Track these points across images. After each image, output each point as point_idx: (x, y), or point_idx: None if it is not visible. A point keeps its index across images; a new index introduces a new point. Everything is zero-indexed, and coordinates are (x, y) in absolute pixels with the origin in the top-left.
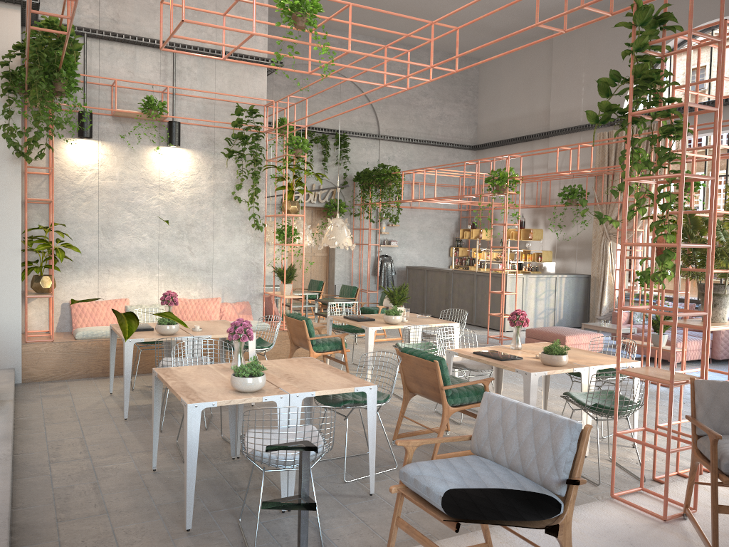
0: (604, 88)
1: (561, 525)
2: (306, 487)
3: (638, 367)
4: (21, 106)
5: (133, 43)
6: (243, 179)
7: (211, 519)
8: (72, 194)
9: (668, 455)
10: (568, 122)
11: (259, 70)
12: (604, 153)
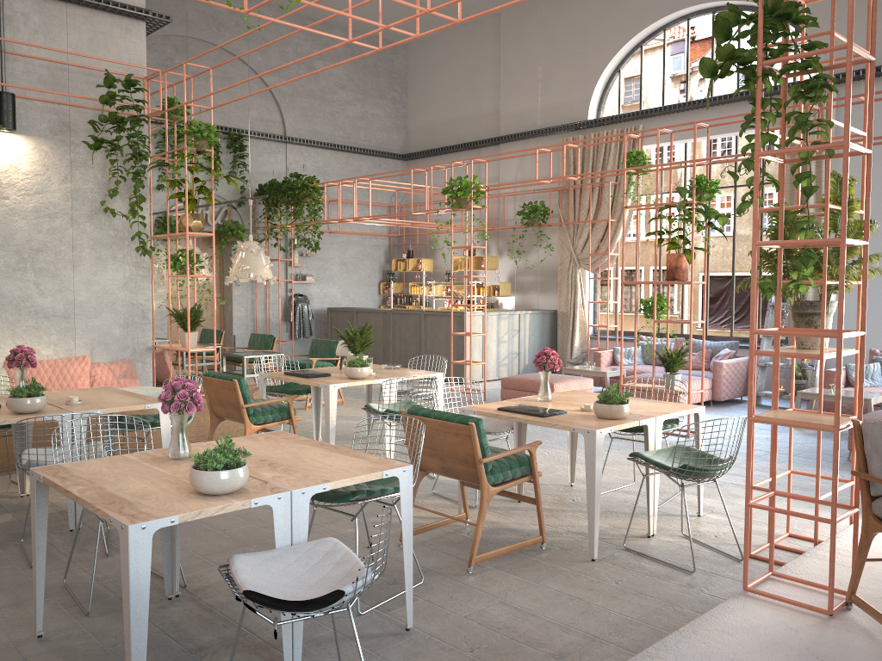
0: (723, 27)
1: None
2: None
3: (703, 413)
4: None
5: None
6: (120, 182)
7: None
8: None
9: (834, 527)
10: (523, 126)
11: (134, 26)
12: (569, 163)
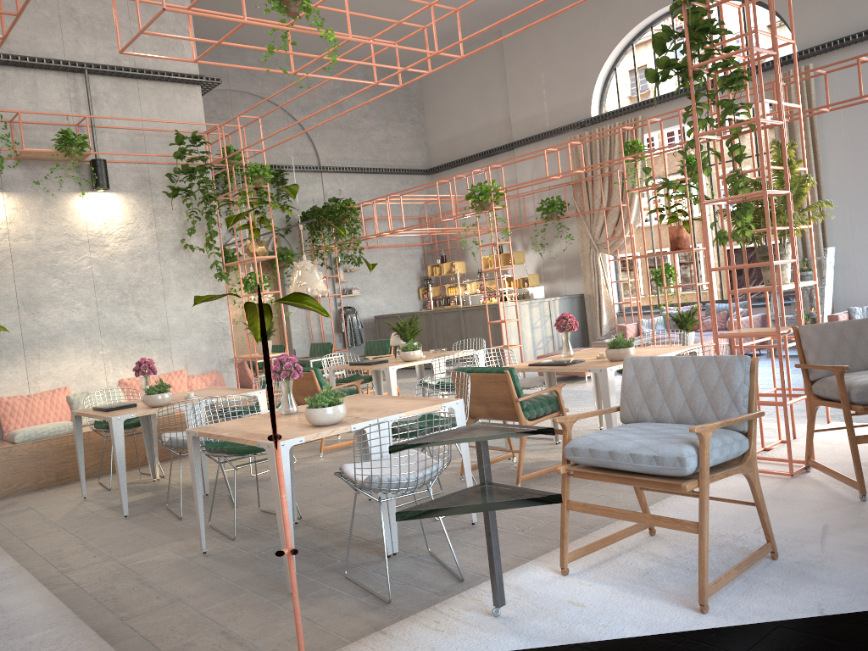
0: (659, 44)
1: (749, 462)
2: (488, 472)
3: (700, 351)
4: None
5: (31, 66)
6: (195, 222)
7: (310, 580)
8: None
9: (785, 408)
10: (533, 130)
11: (192, 90)
12: (579, 158)
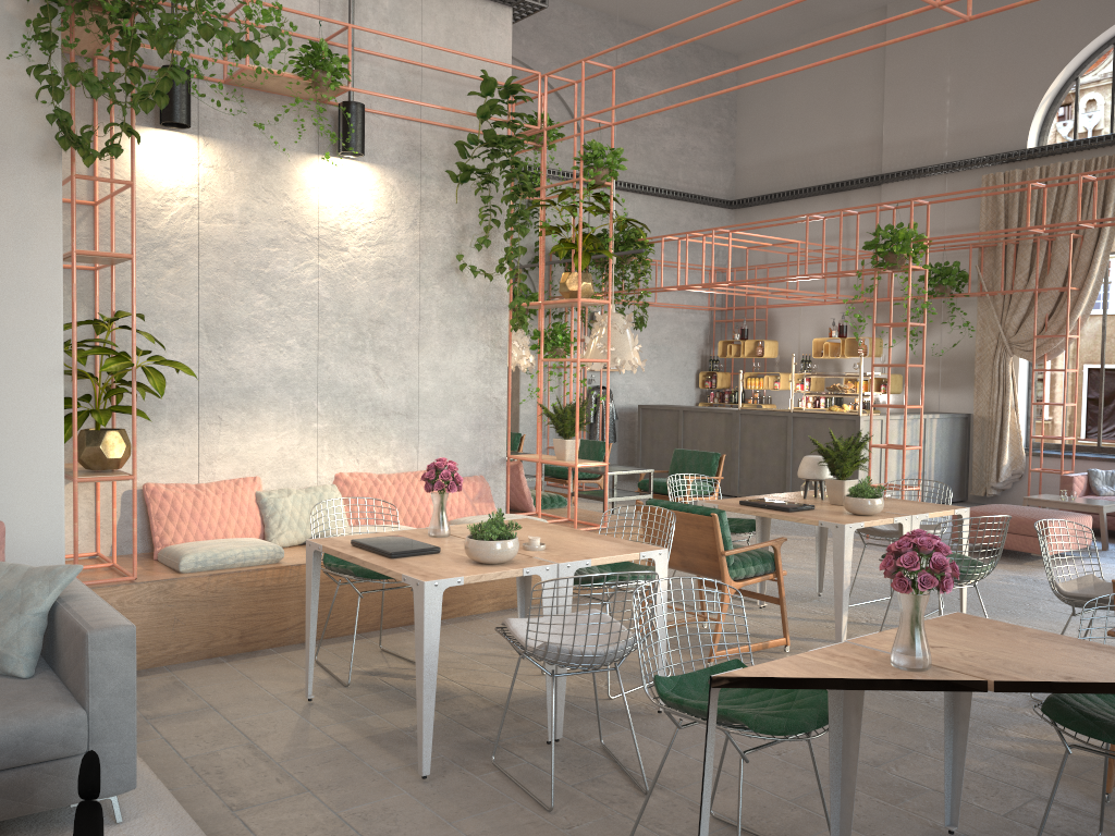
0: None
1: None
2: None
3: None
4: (112, 8)
5: None
6: (490, 228)
7: None
8: (143, 251)
9: None
10: (919, 159)
11: (499, 13)
12: (998, 208)
